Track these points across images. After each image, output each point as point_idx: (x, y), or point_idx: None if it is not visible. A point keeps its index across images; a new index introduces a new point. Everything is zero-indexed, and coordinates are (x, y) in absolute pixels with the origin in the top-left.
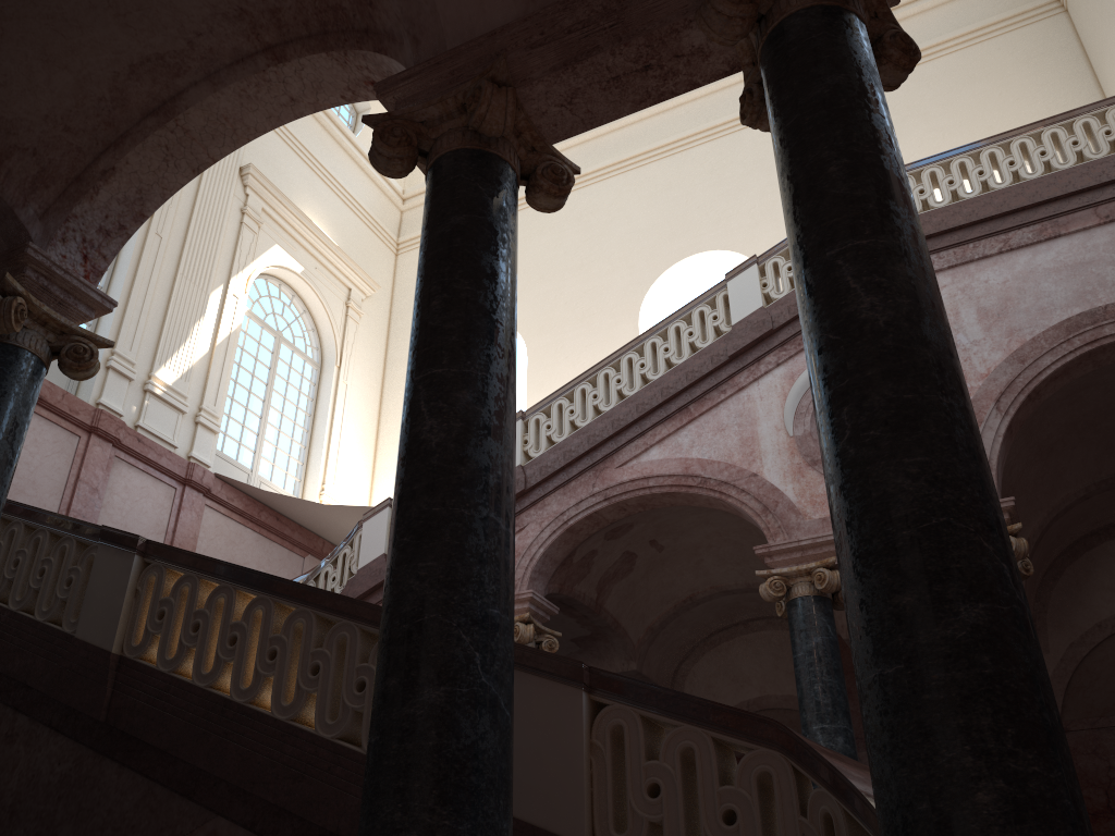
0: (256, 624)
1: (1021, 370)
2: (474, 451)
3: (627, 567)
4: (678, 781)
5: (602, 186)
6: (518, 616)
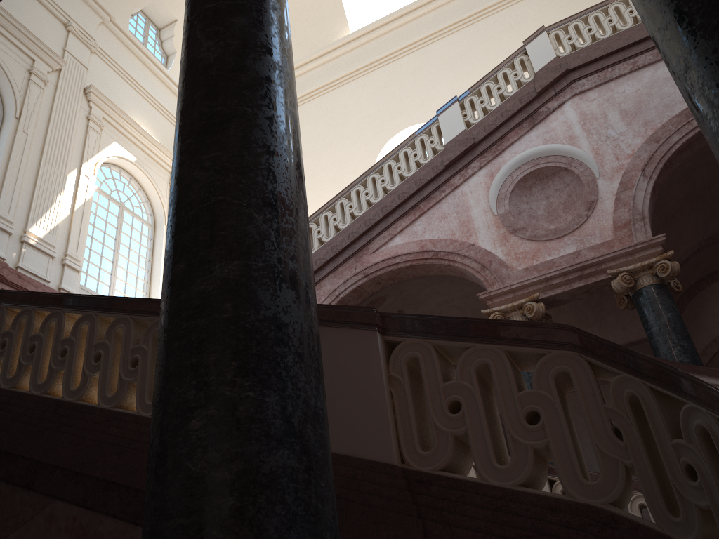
0: (83, 337)
1: (658, 147)
2: (253, 63)
3: None
4: (478, 394)
5: (340, 90)
6: None
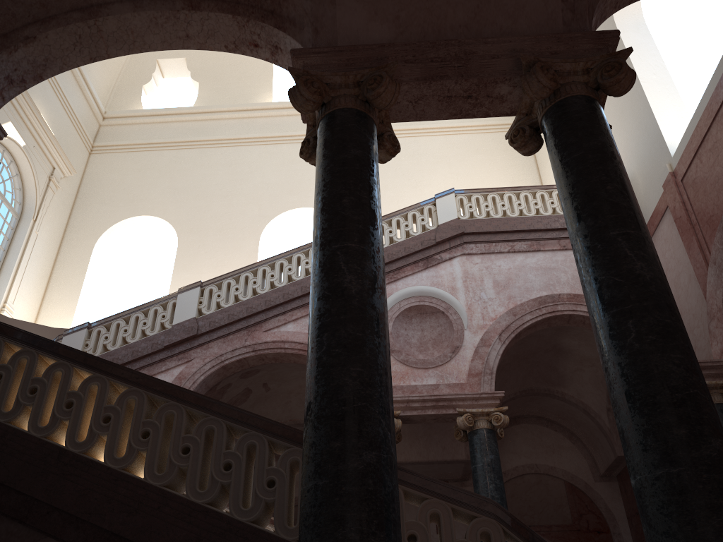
0: (89, 395)
1: (514, 320)
2: (377, 301)
3: (244, 398)
4: (429, 533)
5: (249, 149)
6: None
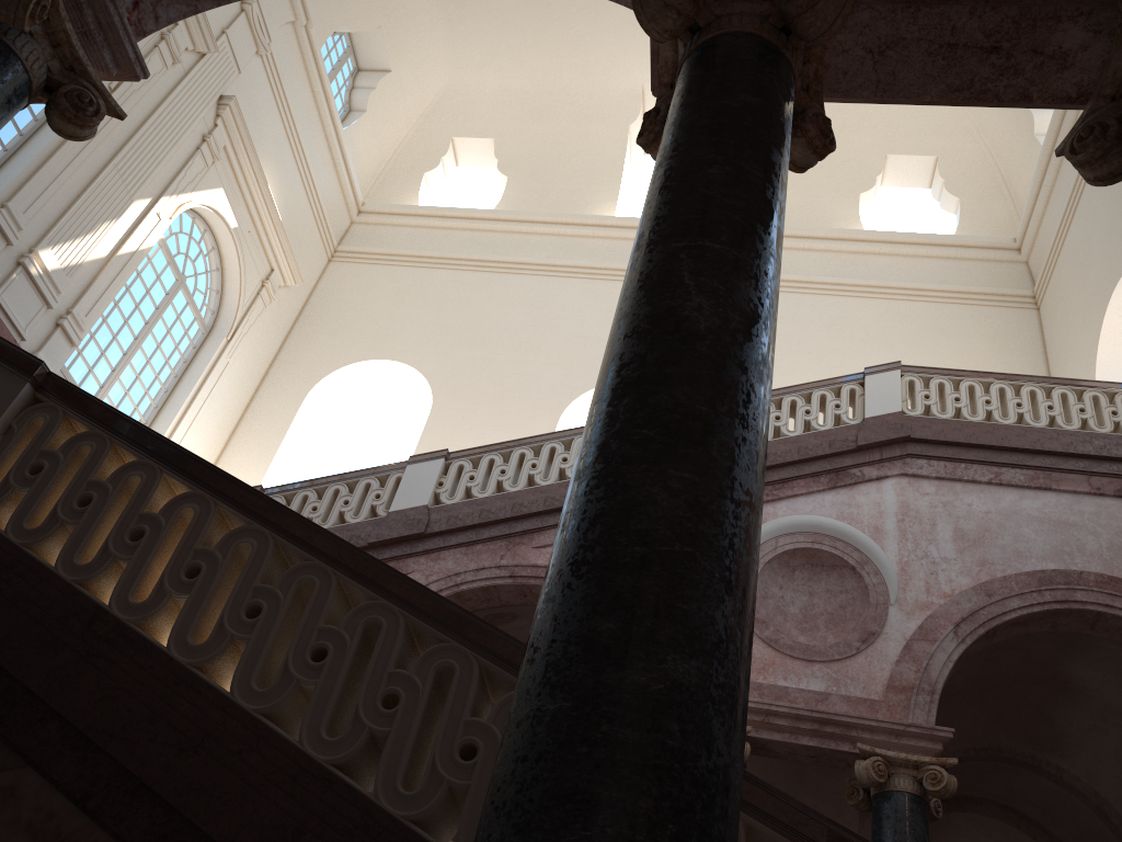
0: (177, 526)
1: (988, 603)
2: (752, 360)
3: None
4: None
5: (566, 283)
6: None
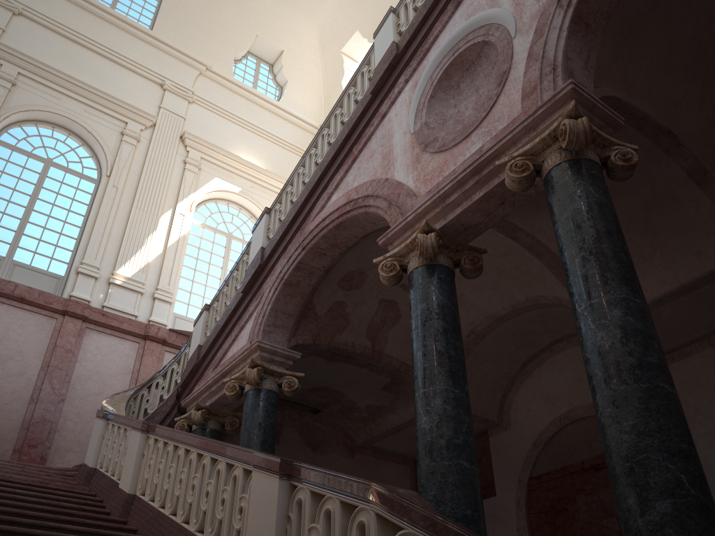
0: None
1: None
2: None
3: (394, 314)
4: None
5: None
6: (249, 363)
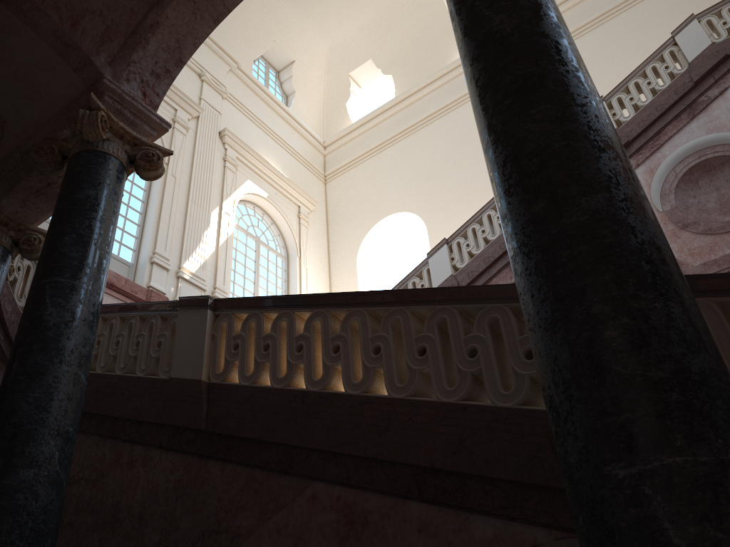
0: (316, 333)
1: None
2: (548, 29)
3: None
4: None
5: (459, 110)
6: None
